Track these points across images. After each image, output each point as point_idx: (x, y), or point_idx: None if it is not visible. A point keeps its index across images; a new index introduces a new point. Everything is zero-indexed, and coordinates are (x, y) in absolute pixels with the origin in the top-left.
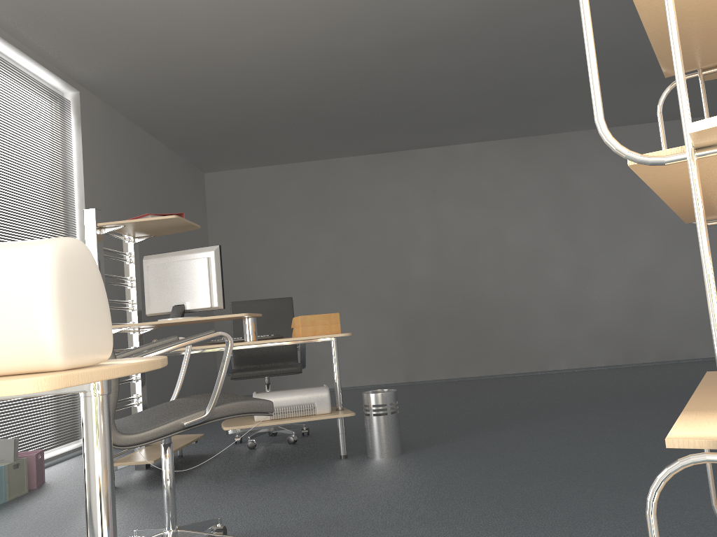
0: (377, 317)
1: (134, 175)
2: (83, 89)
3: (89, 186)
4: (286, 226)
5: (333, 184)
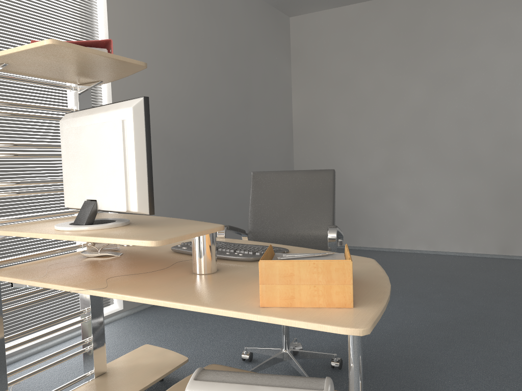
0: (470, 178)
1: (190, 15)
2: None
3: (117, 25)
4: (371, 71)
5: (429, 20)
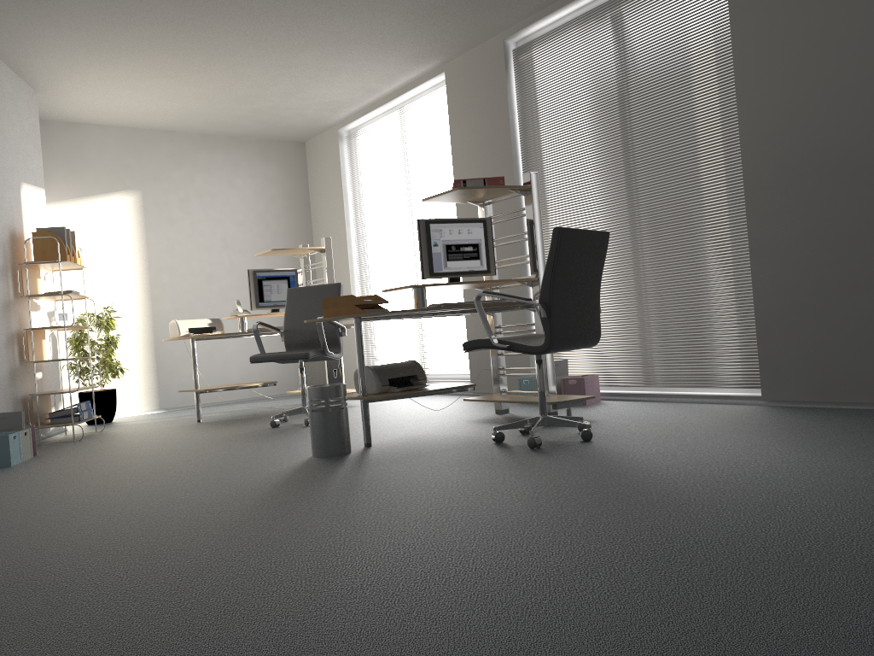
0: None
1: None
2: None
3: (746, 45)
4: None
5: None
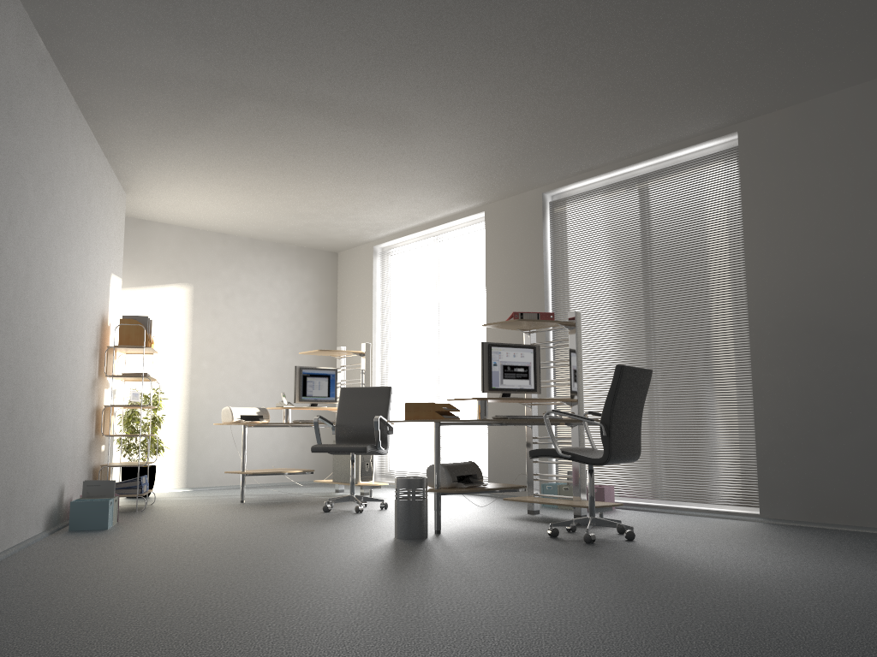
0: None
1: None
2: (745, 123)
3: (755, 229)
4: None
5: None
